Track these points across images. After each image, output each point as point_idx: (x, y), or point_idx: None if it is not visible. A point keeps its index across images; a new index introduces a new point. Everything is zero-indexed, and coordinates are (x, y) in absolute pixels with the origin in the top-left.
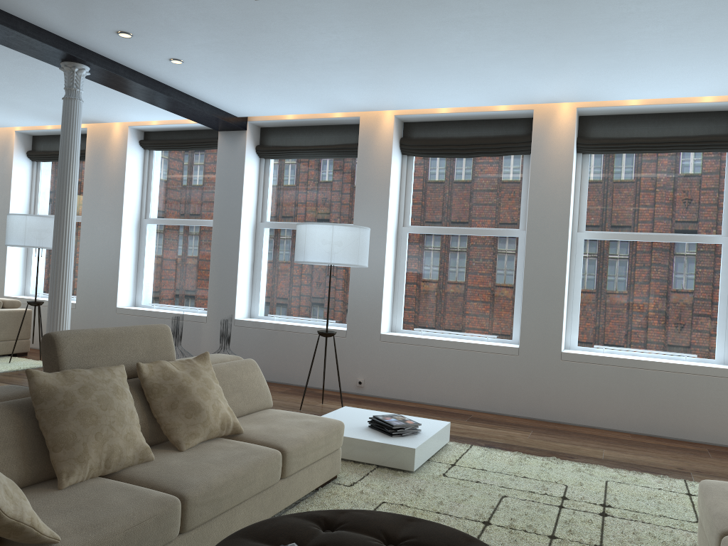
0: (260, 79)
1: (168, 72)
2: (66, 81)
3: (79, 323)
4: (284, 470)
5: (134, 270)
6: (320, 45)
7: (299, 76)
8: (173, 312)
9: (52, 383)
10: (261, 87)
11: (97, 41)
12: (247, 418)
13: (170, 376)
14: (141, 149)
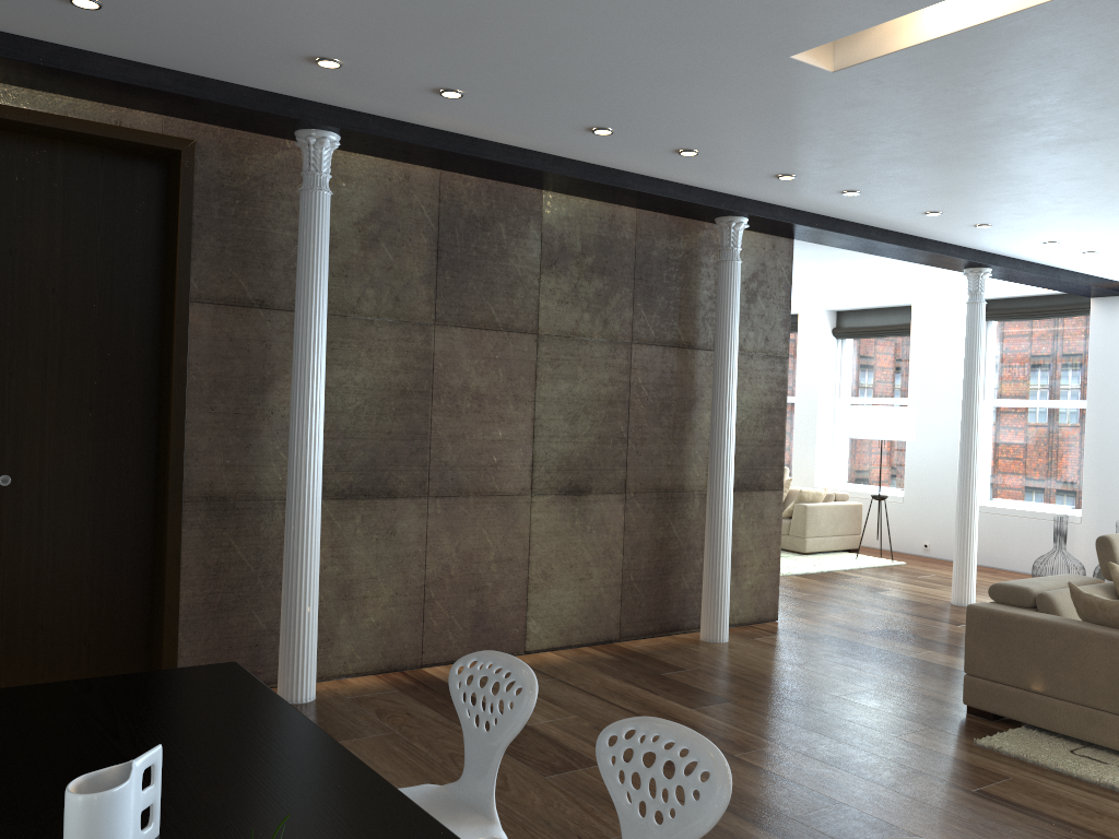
0: None
1: (1070, 259)
2: (970, 286)
3: (909, 519)
4: None
5: None
6: None
7: None
8: (1032, 510)
9: None
10: None
11: (1013, 248)
12: None
13: None
14: None
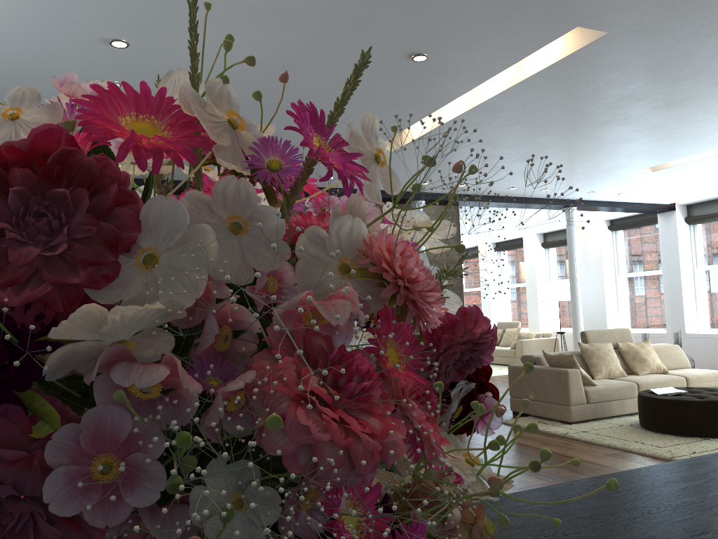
0: (671, 189)
1: (617, 197)
2: (566, 216)
3: None
4: (687, 386)
5: (615, 308)
6: (697, 174)
7: (694, 184)
8: (644, 332)
9: (586, 346)
10: (674, 192)
11: (579, 196)
12: (674, 370)
13: (631, 347)
14: (609, 231)
